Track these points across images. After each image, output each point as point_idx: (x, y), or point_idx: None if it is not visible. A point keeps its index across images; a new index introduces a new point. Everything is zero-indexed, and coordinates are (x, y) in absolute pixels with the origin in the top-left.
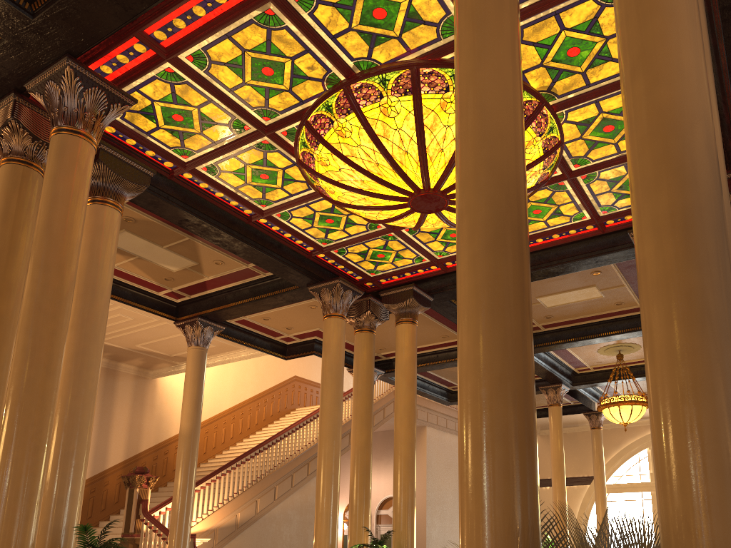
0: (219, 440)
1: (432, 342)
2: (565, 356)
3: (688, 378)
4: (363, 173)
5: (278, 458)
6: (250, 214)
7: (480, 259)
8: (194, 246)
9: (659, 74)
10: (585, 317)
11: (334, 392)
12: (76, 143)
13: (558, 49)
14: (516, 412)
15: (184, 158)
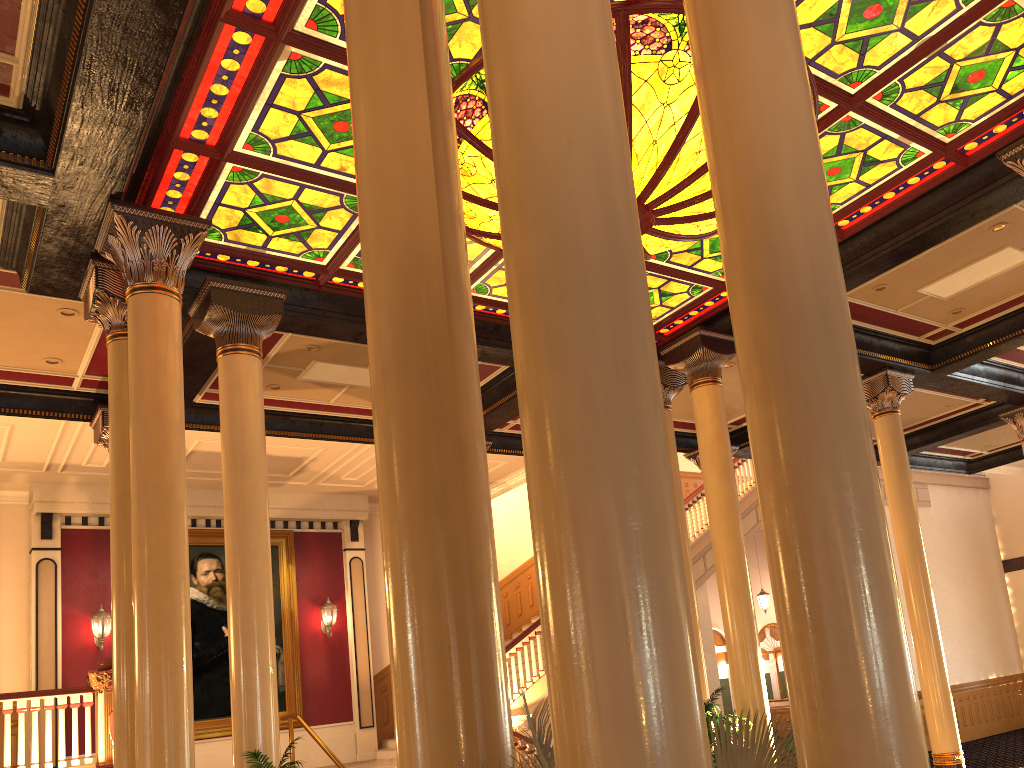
0: None
1: None
2: (1023, 359)
3: (547, 552)
4: None
5: None
6: None
7: (379, 393)
8: None
9: (496, 44)
10: (1020, 295)
11: None
12: (149, 301)
13: None
14: (434, 612)
15: (320, 261)
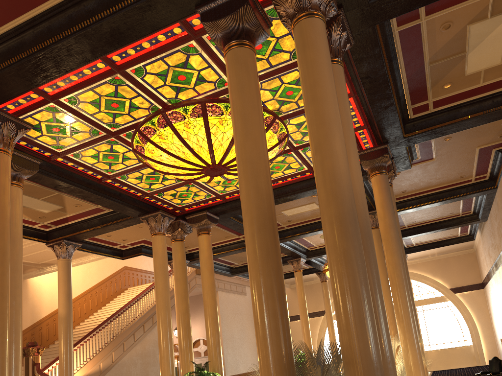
0: (77, 316)
1: (219, 240)
2: (301, 241)
3: (346, 286)
4: (175, 157)
5: (123, 324)
6: (101, 177)
7: (256, 235)
8: (61, 197)
9: (326, 154)
10: (310, 219)
11: (163, 282)
12: (0, 156)
13: (281, 92)
14: (278, 303)
15: (58, 150)
